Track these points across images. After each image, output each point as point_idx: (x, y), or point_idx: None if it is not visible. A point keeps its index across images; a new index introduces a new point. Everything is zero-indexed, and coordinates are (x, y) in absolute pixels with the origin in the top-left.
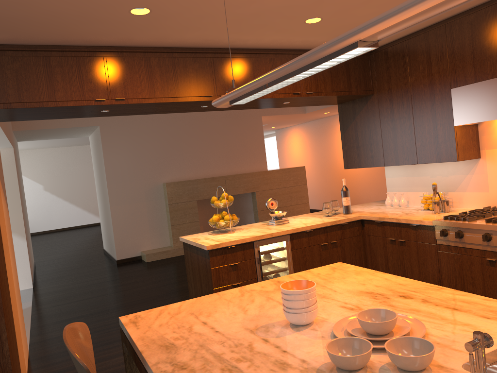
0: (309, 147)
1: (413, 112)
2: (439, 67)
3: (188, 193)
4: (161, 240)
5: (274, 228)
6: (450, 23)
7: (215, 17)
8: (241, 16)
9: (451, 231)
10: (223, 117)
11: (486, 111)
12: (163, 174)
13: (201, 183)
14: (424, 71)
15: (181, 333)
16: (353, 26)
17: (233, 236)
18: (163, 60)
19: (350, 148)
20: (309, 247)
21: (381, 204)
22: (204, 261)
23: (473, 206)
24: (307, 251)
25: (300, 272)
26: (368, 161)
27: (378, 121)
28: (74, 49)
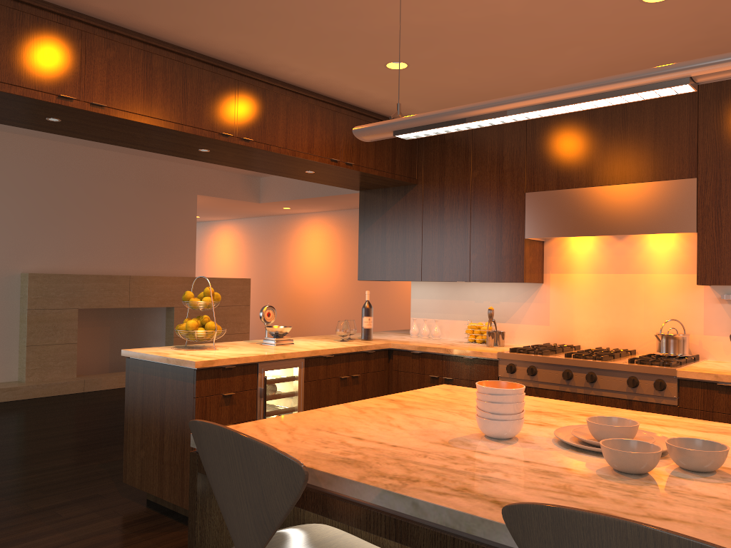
0: (246, 255)
1: (472, 215)
2: (512, 164)
3: (66, 295)
4: (3, 370)
5: (278, 348)
6: None
7: (288, 21)
8: (321, 31)
9: (520, 366)
10: (140, 185)
11: (566, 225)
12: (25, 257)
13: (90, 282)
14: (493, 166)
15: (341, 448)
16: (431, 88)
17: (225, 353)
18: (171, 64)
19: (371, 253)
20: (326, 380)
21: (399, 334)
22: (181, 386)
23: (528, 342)
24: (324, 386)
25: (407, 392)
26: (397, 273)
27: (420, 220)
28: (37, 4)
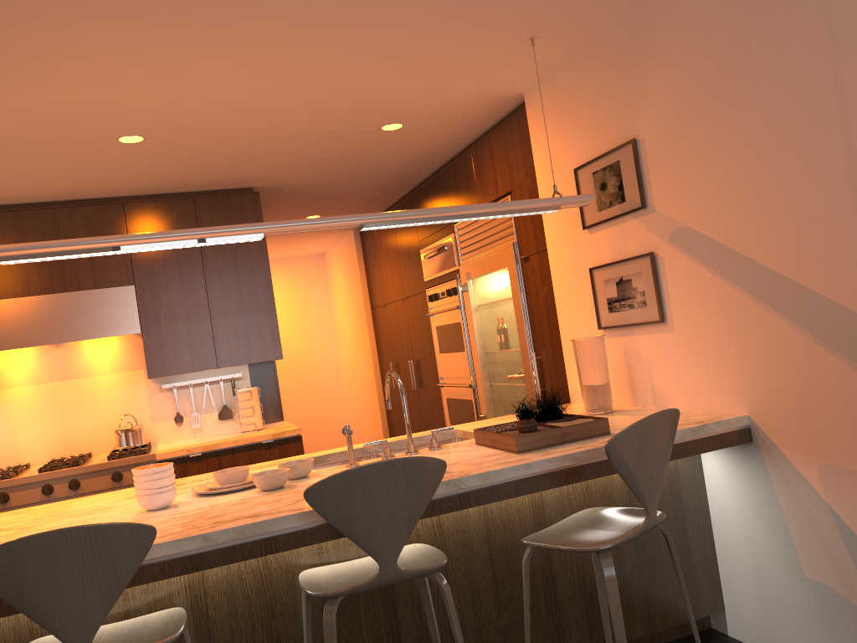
0: None
1: None
2: None
3: None
4: None
5: None
6: None
7: None
8: None
9: None
10: None
11: (6, 337)
12: None
13: None
14: None
15: None
16: None
17: None
18: None
19: None
20: None
21: None
22: None
23: None
24: None
25: None
26: None
27: None
28: None
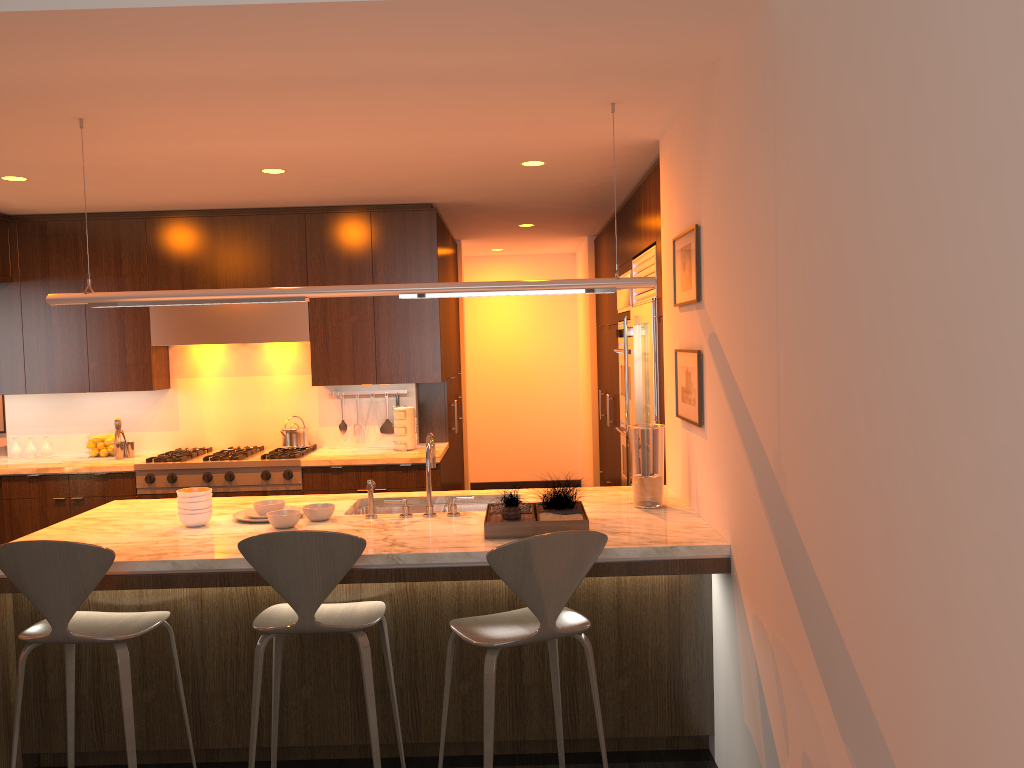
0: None
1: (88, 320)
2: (133, 269)
3: None
4: None
5: None
6: (153, 218)
7: None
8: None
9: (160, 475)
10: None
11: (195, 333)
12: None
13: None
14: (110, 269)
15: None
16: (45, 193)
17: None
18: None
19: None
20: None
21: None
22: None
23: (157, 449)
24: None
25: (91, 511)
26: None
27: (20, 324)
28: None
